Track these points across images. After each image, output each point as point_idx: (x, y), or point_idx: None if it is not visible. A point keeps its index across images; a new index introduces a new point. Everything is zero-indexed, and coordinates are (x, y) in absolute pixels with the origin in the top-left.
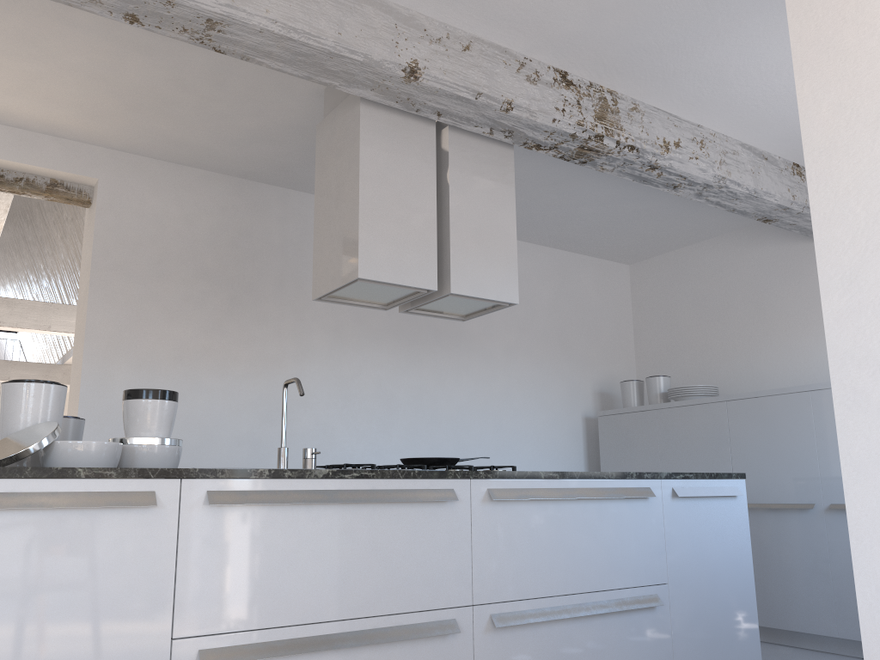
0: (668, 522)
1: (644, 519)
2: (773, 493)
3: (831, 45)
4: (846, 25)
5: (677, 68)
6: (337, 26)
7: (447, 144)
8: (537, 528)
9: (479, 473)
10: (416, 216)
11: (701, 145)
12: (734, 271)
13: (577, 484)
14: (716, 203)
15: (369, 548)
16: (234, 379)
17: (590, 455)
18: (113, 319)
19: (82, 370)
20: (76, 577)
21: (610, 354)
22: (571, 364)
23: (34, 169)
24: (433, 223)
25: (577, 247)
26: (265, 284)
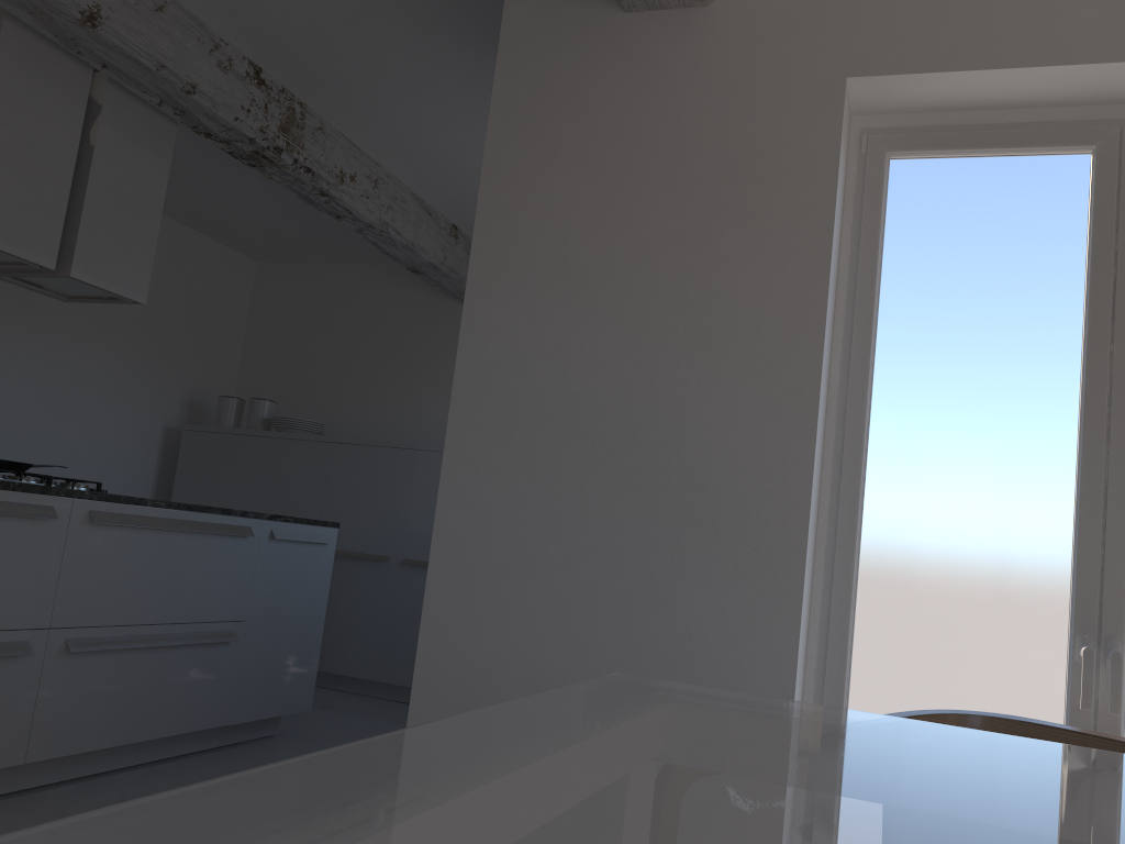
0: (260, 562)
1: (238, 557)
2: (355, 542)
3: (505, 213)
4: (519, 203)
5: (374, 110)
6: None
7: (102, 98)
8: (133, 555)
9: (85, 494)
10: (47, 176)
11: (375, 185)
12: (369, 306)
13: (182, 516)
14: (373, 242)
15: None
16: None
17: (163, 472)
18: None
19: None
20: None
21: (212, 360)
22: (164, 363)
23: None
24: (66, 190)
25: (204, 227)
26: None
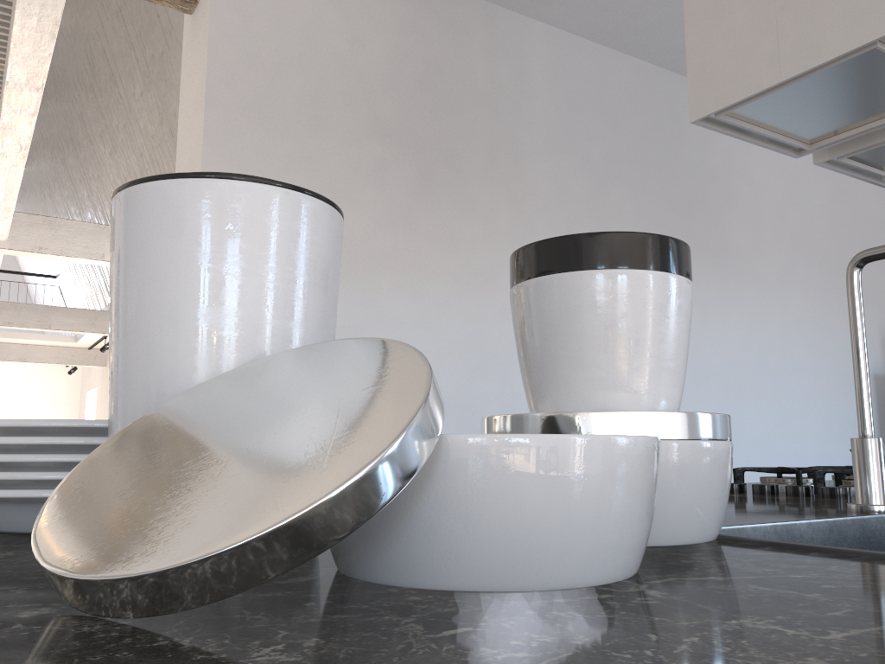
0: None
1: None
2: None
3: None
4: None
5: None
6: None
7: None
8: None
9: None
10: None
11: None
12: None
13: None
14: None
15: None
16: (430, 305)
17: (882, 430)
18: None
19: None
20: None
21: None
22: None
23: None
24: None
25: None
26: (468, 152)
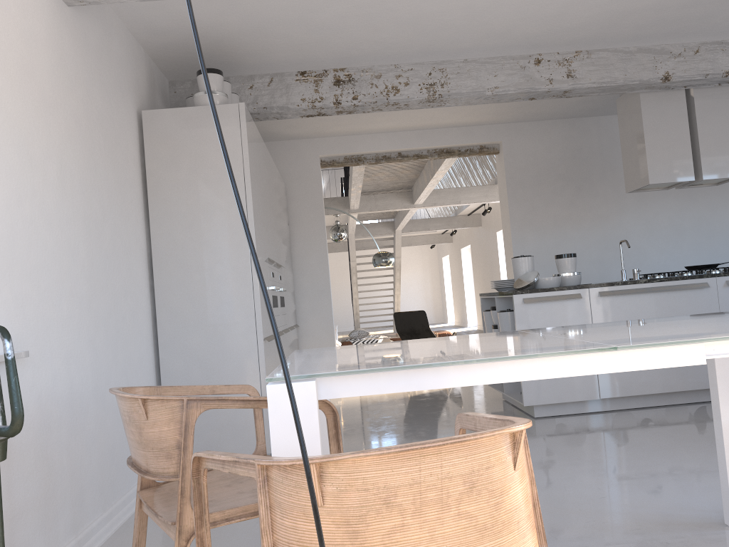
0: None
1: None
2: None
3: None
4: None
5: None
6: (623, 72)
7: (692, 97)
8: None
9: (720, 274)
10: (678, 144)
11: None
12: None
13: None
14: None
15: (667, 309)
16: (584, 230)
17: None
18: (520, 210)
19: (511, 237)
20: (559, 323)
21: None
22: None
23: (473, 144)
24: (688, 145)
25: None
26: (593, 175)
